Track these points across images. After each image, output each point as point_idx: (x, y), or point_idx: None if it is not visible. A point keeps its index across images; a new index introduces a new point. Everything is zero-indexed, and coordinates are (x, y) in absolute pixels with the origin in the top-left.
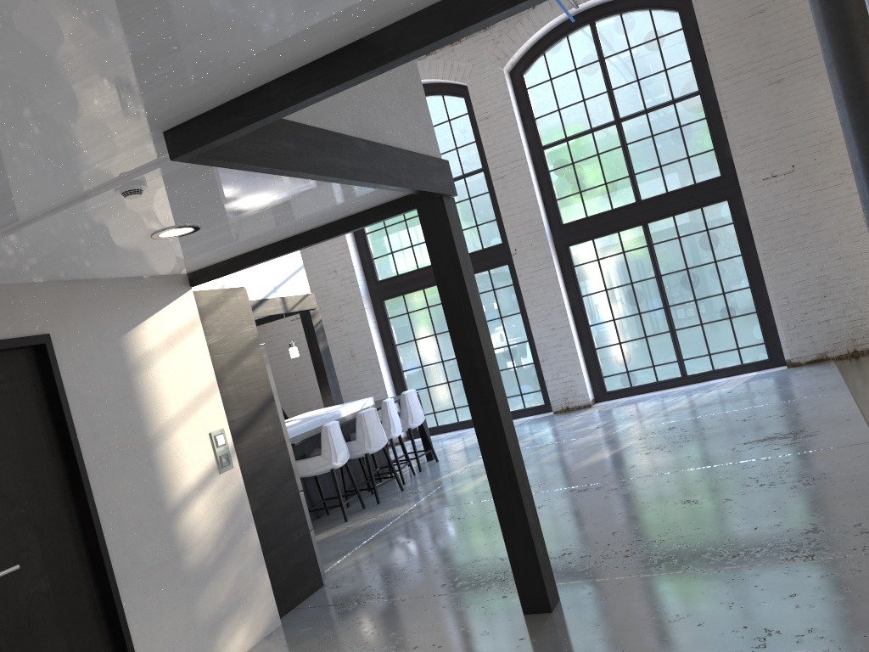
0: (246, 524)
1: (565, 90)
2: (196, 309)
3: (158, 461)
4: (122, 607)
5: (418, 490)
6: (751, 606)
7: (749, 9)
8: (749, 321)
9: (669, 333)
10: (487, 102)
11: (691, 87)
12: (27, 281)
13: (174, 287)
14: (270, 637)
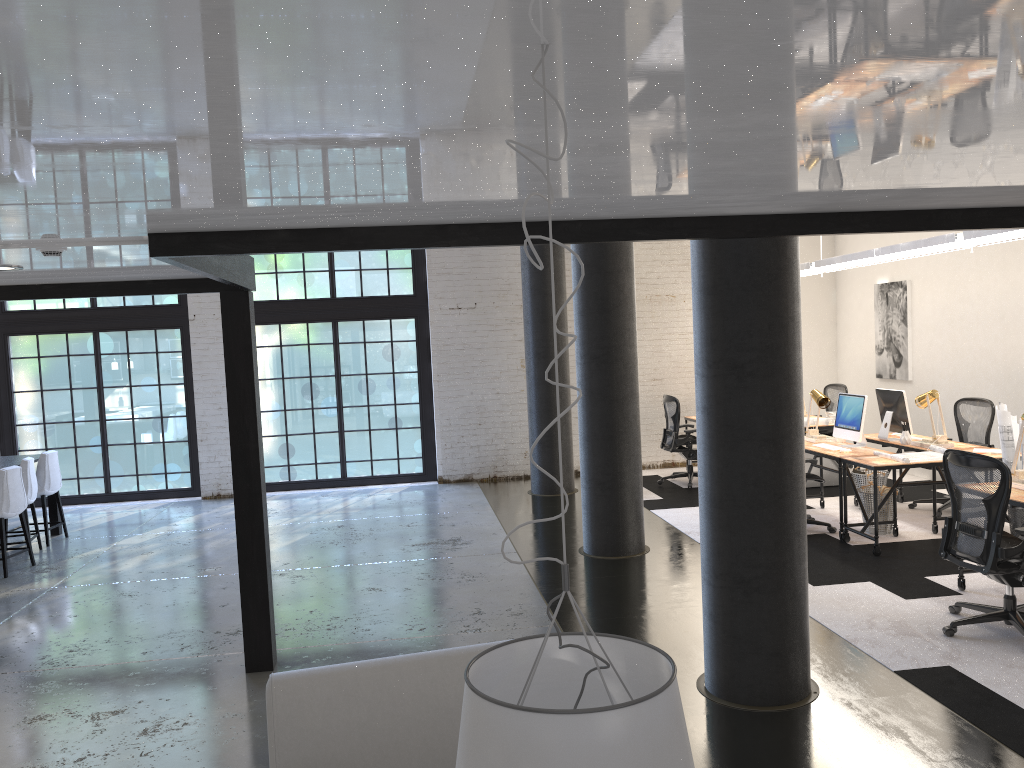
0: None
1: None
2: None
3: None
4: None
5: (58, 565)
6: None
7: None
8: (413, 434)
9: (337, 433)
10: None
11: None
12: None
13: None
14: None
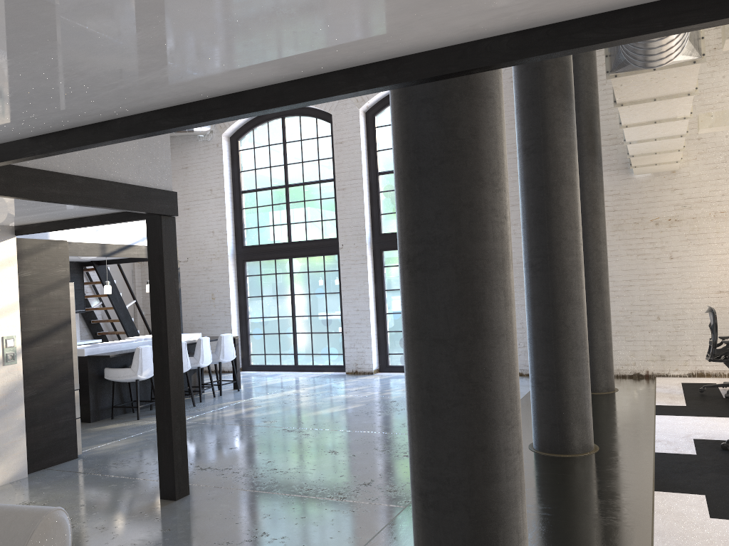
0: (17, 403)
1: None
2: (15, 251)
3: None
4: None
5: (203, 408)
6: (275, 519)
7: None
8: None
9: None
10: (343, 131)
11: None
12: None
13: (0, 234)
14: (13, 483)
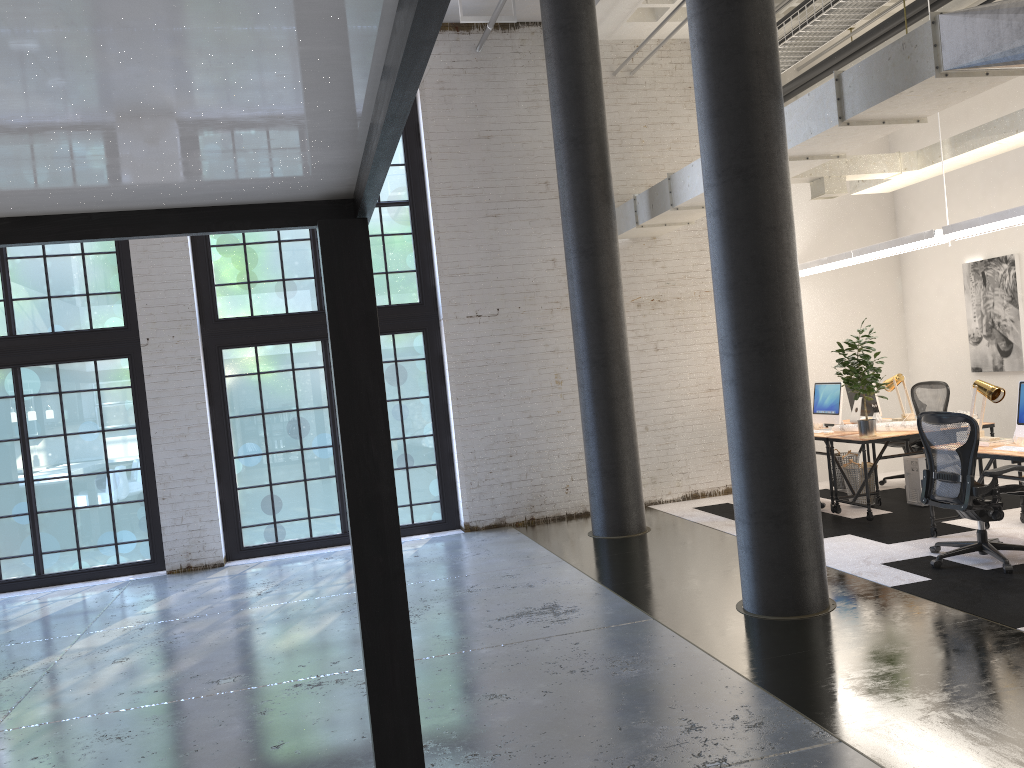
0: None
1: None
2: None
3: None
4: None
5: None
6: None
7: (477, 131)
8: (427, 474)
9: (334, 478)
10: None
11: (401, 194)
12: None
13: None
14: None
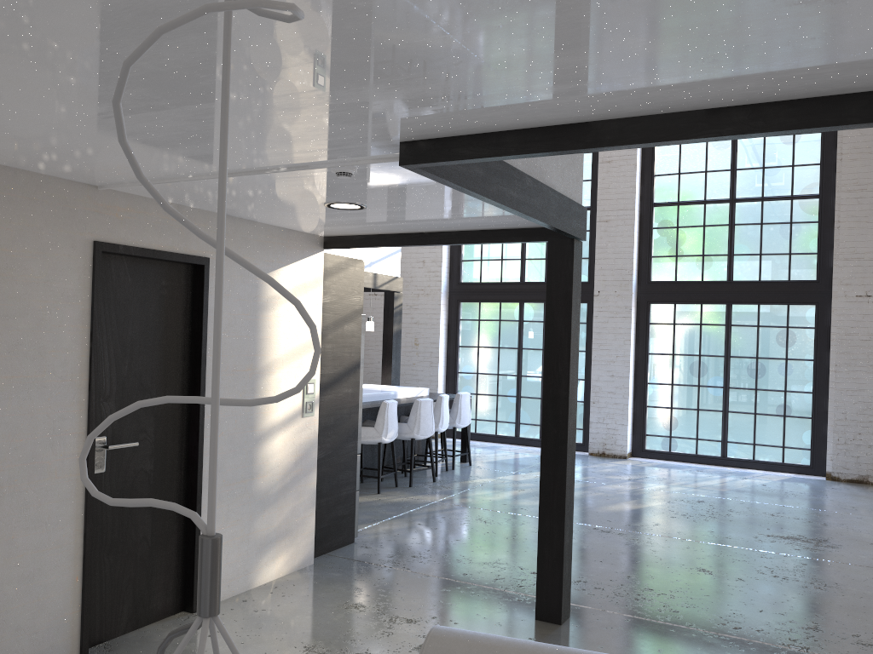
0: (310, 467)
1: (691, 157)
2: (322, 269)
3: (259, 391)
4: (201, 504)
5: (449, 485)
6: None
7: None
8: (802, 424)
9: (721, 412)
10: None
11: (812, 188)
12: (205, 209)
13: (311, 245)
14: (302, 571)
